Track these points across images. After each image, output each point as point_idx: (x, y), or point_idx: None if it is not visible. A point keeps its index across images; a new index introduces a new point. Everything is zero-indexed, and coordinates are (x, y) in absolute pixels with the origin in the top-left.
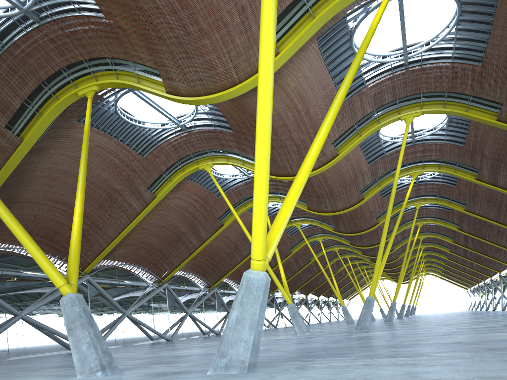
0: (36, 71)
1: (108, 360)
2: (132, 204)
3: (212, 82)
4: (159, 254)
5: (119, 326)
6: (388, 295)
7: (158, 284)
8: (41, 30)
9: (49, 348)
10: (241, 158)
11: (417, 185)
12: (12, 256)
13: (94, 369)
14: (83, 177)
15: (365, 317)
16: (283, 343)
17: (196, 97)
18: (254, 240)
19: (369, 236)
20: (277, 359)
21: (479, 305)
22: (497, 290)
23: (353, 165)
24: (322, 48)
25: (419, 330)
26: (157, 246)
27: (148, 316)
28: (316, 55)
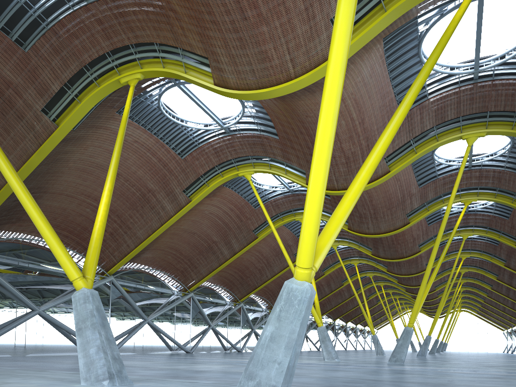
0: (80, 53)
1: (117, 368)
2: (165, 206)
3: (265, 75)
4: (188, 262)
5: (138, 332)
6: (419, 328)
7: (183, 293)
8: (88, 9)
9: (64, 347)
10: (284, 167)
11: (466, 215)
12: (36, 248)
13: (100, 377)
14: (115, 165)
15: (401, 349)
16: (312, 368)
17: (246, 91)
18: (302, 244)
19: (407, 264)
20: (309, 386)
21: None
22: None
23: (402, 185)
24: (386, 51)
25: (462, 369)
26: (186, 253)
27: (170, 325)
28: (380, 58)
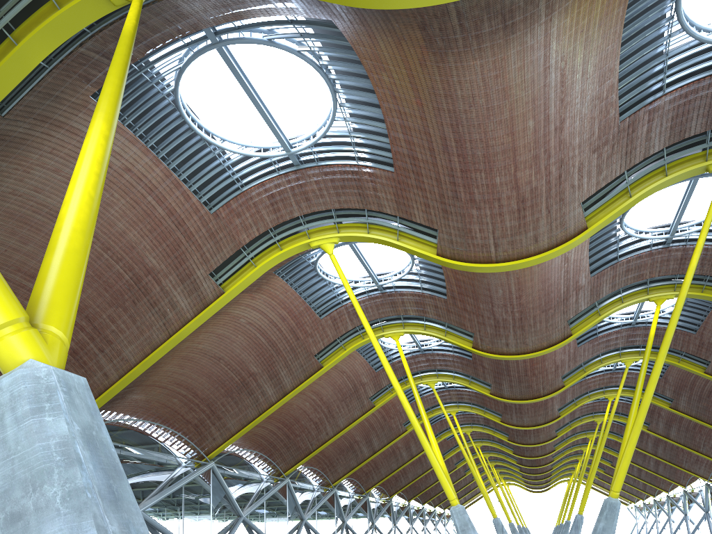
0: None
1: None
2: (177, 301)
3: None
4: (206, 409)
5: None
6: (517, 507)
7: (197, 463)
8: None
9: None
10: (396, 227)
11: (633, 329)
12: None
13: None
14: (115, 97)
15: None
16: None
17: None
18: None
19: (533, 410)
20: None
21: (653, 528)
22: (696, 507)
23: (569, 271)
24: None
25: None
26: (204, 394)
27: (177, 518)
28: None
